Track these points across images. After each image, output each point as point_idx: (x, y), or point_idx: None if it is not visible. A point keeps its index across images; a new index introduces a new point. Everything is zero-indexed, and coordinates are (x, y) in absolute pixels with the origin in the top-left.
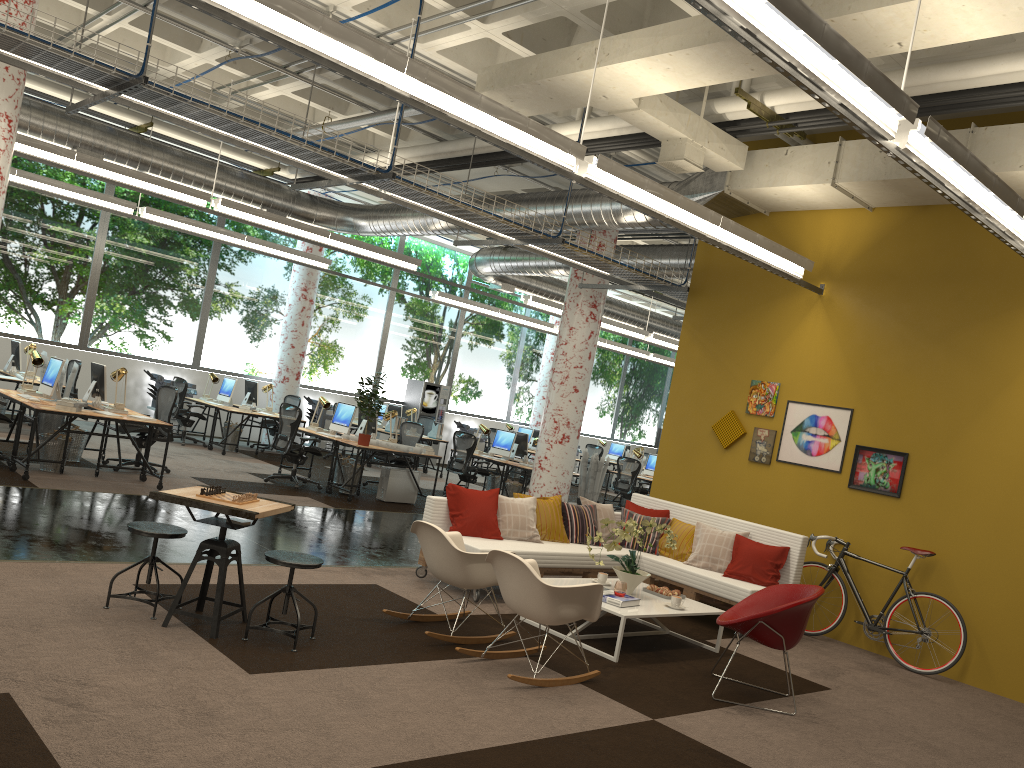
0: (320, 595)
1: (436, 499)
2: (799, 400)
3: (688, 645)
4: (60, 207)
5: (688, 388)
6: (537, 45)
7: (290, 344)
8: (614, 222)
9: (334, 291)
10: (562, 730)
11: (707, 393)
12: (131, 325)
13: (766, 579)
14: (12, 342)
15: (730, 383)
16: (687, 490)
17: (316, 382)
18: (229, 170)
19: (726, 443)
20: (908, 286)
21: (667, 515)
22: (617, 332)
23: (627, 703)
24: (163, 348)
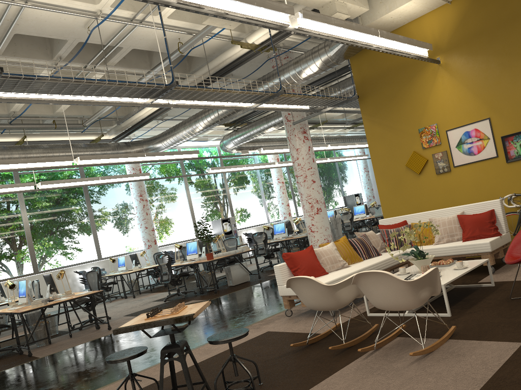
0: (242, 352)
1: (280, 265)
2: (453, 127)
3: (473, 289)
4: None
5: (381, 151)
6: None
7: (144, 227)
8: (300, 78)
9: (155, 191)
10: (482, 378)
11: (394, 148)
12: (57, 250)
13: (491, 232)
14: None
15: (405, 137)
16: (405, 207)
17: (165, 242)
18: (77, 145)
19: (418, 170)
20: (492, 34)
21: (406, 223)
22: None
23: (493, 339)
24: (79, 256)
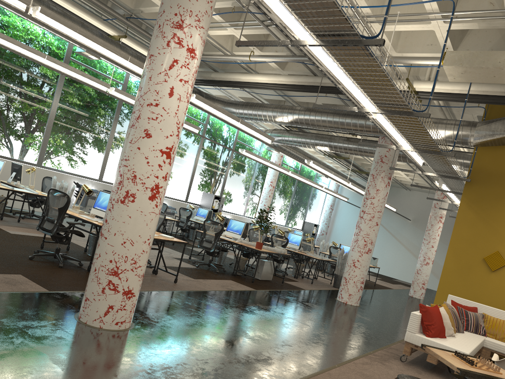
0: None
1: (419, 315)
2: None
3: None
4: (35, 76)
5: (465, 234)
6: (452, 38)
7: None
8: None
9: None
10: None
11: (478, 239)
12: (68, 153)
13: None
14: (13, 164)
15: (495, 235)
16: (464, 291)
17: None
18: None
19: (494, 268)
20: None
21: (476, 310)
22: (338, 181)
23: None
24: (84, 168)
